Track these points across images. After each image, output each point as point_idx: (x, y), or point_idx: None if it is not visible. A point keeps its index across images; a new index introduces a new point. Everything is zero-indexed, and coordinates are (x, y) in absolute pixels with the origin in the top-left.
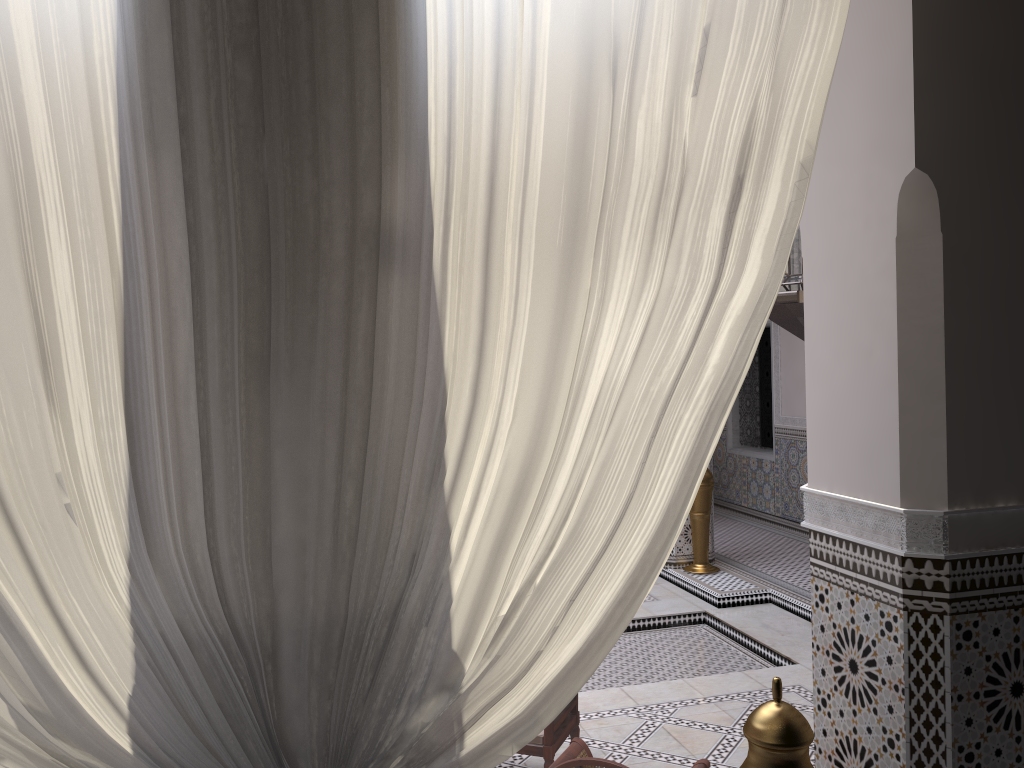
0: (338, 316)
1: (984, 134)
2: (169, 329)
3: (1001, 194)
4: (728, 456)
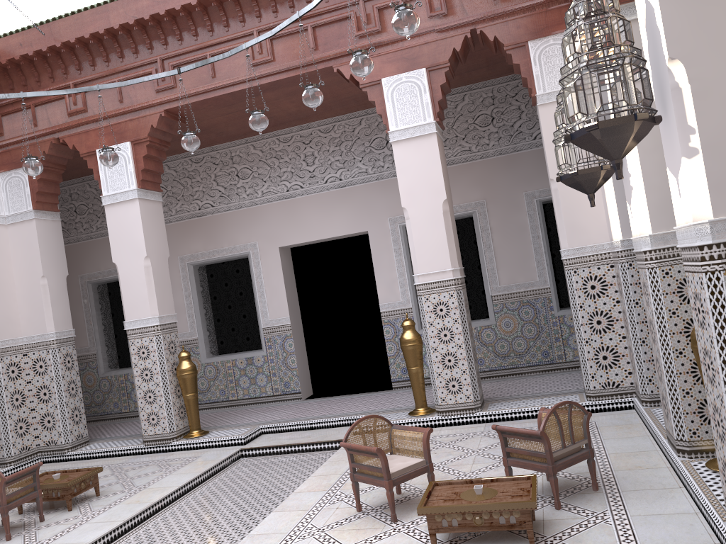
0: None
1: None
2: None
3: None
4: (101, 379)
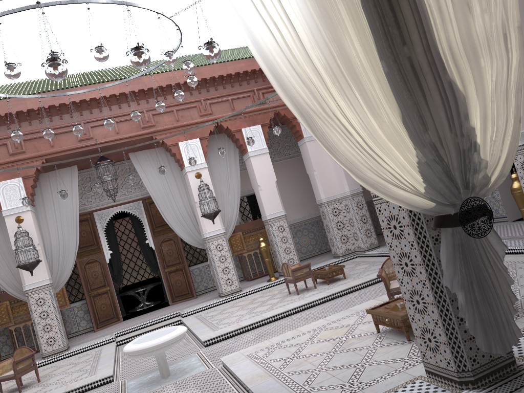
0: (432, 84)
1: None
2: (402, 93)
3: None
4: None
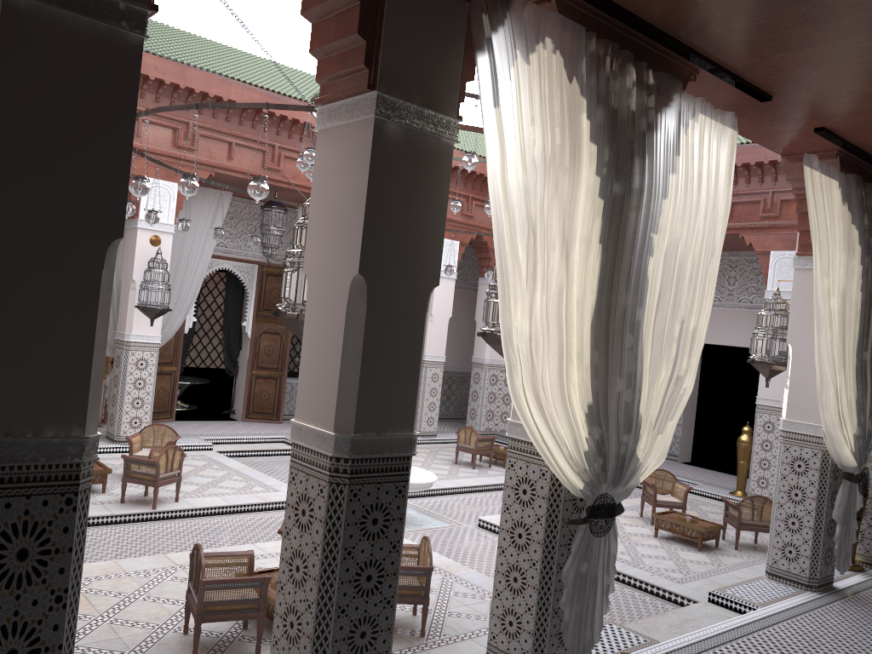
0: (868, 383)
1: None
2: (858, 384)
3: None
4: None
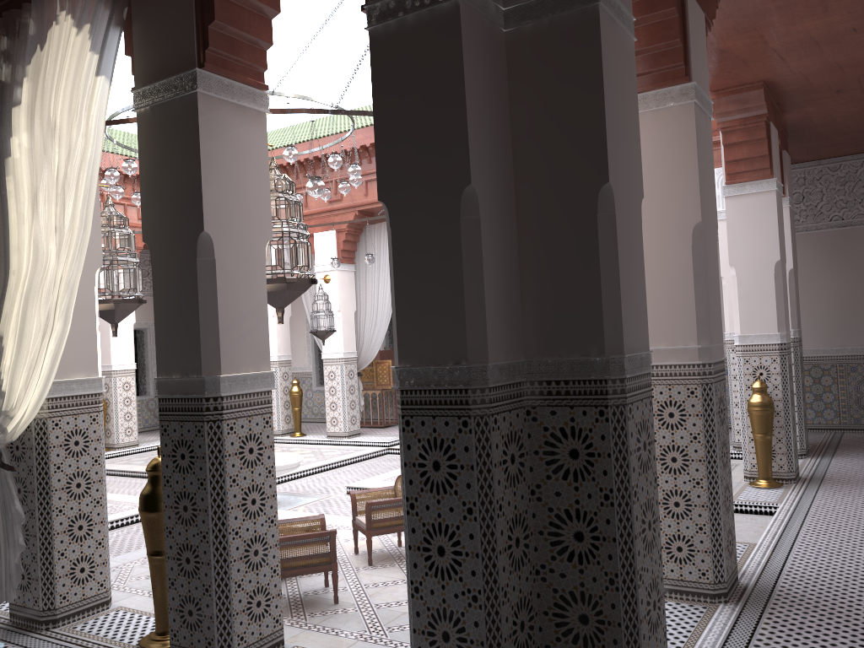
0: None
1: (163, 223)
2: None
3: (170, 246)
4: None
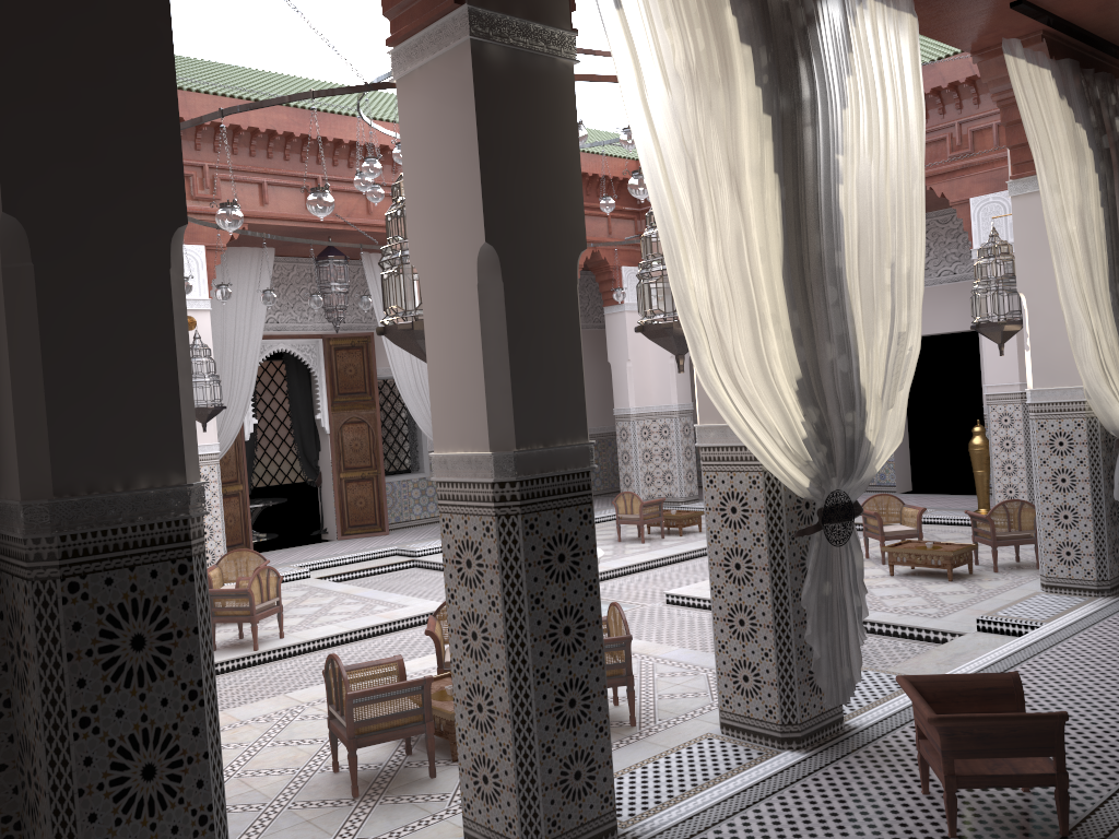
0: None
1: None
2: (1118, 325)
3: None
4: None
